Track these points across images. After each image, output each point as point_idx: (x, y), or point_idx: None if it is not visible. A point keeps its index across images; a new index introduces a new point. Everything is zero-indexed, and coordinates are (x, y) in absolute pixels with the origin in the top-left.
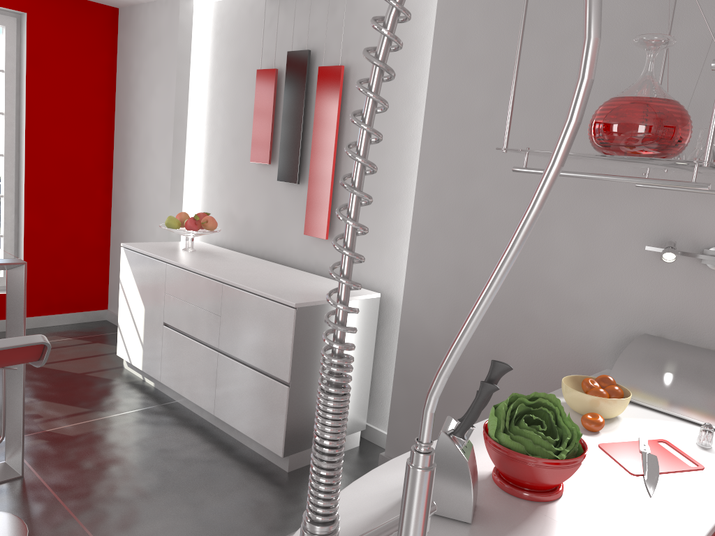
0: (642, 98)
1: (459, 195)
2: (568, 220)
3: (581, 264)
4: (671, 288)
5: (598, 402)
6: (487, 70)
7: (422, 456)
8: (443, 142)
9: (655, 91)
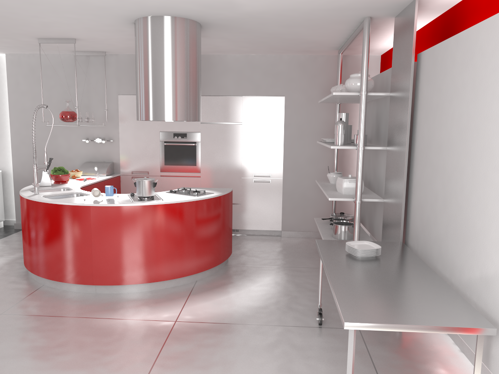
0: (67, 111)
1: (27, 132)
2: (62, 136)
3: (68, 147)
4: (90, 149)
5: (75, 173)
6: (29, 94)
7: (46, 152)
8: (18, 116)
9: (69, 110)
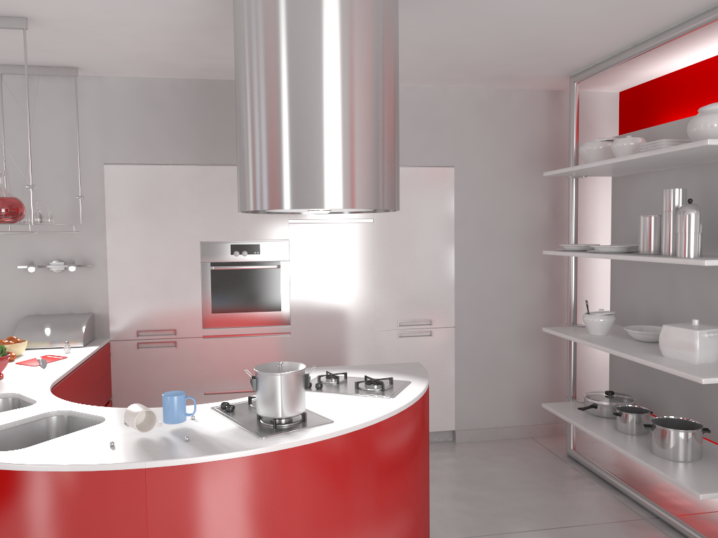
0: (1, 197)
1: None
2: None
3: None
4: (37, 286)
5: (11, 347)
6: None
7: None
8: None
9: (6, 194)
